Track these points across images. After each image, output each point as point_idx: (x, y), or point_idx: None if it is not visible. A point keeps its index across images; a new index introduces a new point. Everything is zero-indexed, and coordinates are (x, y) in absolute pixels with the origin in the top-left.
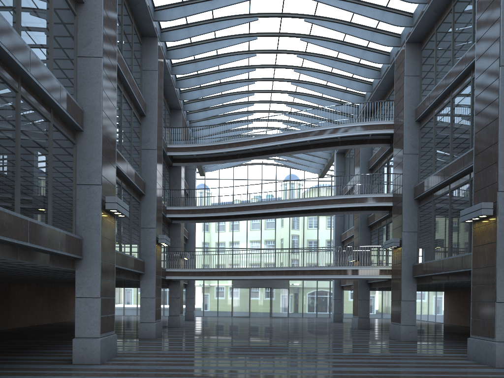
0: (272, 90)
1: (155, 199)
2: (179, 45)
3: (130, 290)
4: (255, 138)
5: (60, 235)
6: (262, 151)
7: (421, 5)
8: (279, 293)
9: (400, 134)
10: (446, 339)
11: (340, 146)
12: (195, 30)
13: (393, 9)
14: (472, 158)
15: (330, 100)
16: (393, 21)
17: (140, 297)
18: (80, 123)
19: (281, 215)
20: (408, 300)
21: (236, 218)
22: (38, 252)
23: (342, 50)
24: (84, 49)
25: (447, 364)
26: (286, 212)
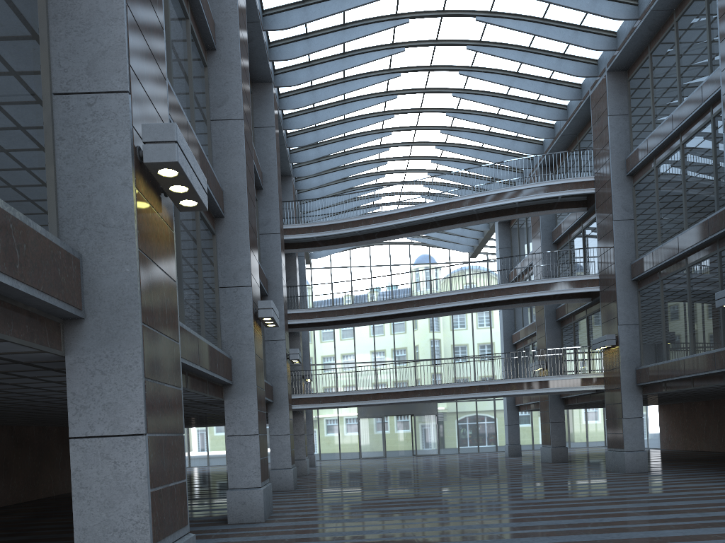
0: (413, 143)
1: (282, 301)
2: (296, 90)
3: (215, 429)
4: (402, 210)
5: (217, 354)
6: (409, 227)
7: (629, 21)
8: (424, 422)
9: (606, 193)
10: (684, 467)
11: (518, 214)
12: (320, 70)
13: (589, 28)
14: (721, 223)
15: (494, 152)
16: (590, 44)
17: None
18: (222, 207)
19: (442, 313)
20: (632, 417)
21: (378, 321)
22: (198, 378)
23: (516, 85)
24: (219, 110)
25: (716, 495)
26: (449, 308)
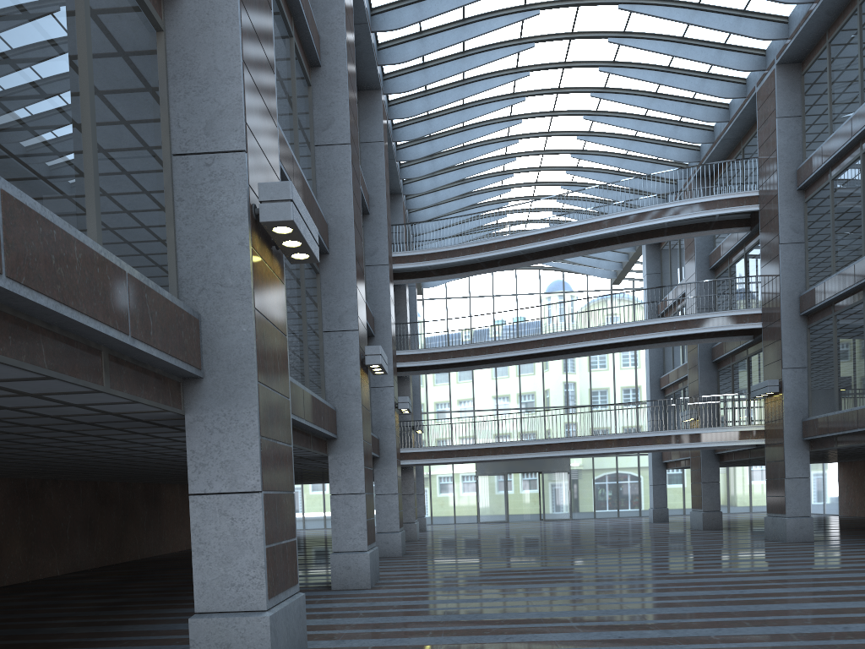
0: (544, 151)
1: (390, 342)
2: (408, 96)
3: (312, 487)
4: (529, 233)
5: (322, 406)
6: (537, 253)
7: (803, 4)
8: (554, 480)
9: (772, 211)
10: (859, 537)
11: (667, 236)
12: (436, 72)
13: (755, 13)
14: None
15: (641, 159)
16: (755, 33)
17: (328, 498)
18: (326, 243)
19: (575, 354)
20: (796, 477)
21: (500, 363)
22: (303, 432)
23: (667, 82)
24: (324, 134)
25: None
26: (583, 348)
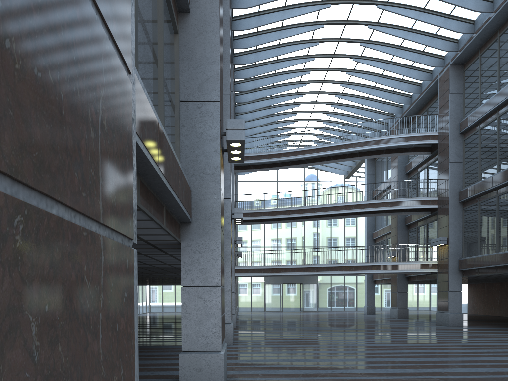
0: (316, 102)
1: (233, 205)
2: (245, 66)
3: (168, 287)
4: (309, 148)
5: None
6: (312, 159)
7: (468, 33)
8: (309, 288)
9: (445, 144)
10: (486, 325)
11: (386, 154)
12: (263, 55)
13: (441, 36)
14: None
15: (369, 110)
16: (441, 47)
17: (177, 294)
18: None
19: (331, 217)
20: (455, 291)
21: (288, 220)
22: None
23: (390, 69)
24: None
25: None
26: (336, 214)
